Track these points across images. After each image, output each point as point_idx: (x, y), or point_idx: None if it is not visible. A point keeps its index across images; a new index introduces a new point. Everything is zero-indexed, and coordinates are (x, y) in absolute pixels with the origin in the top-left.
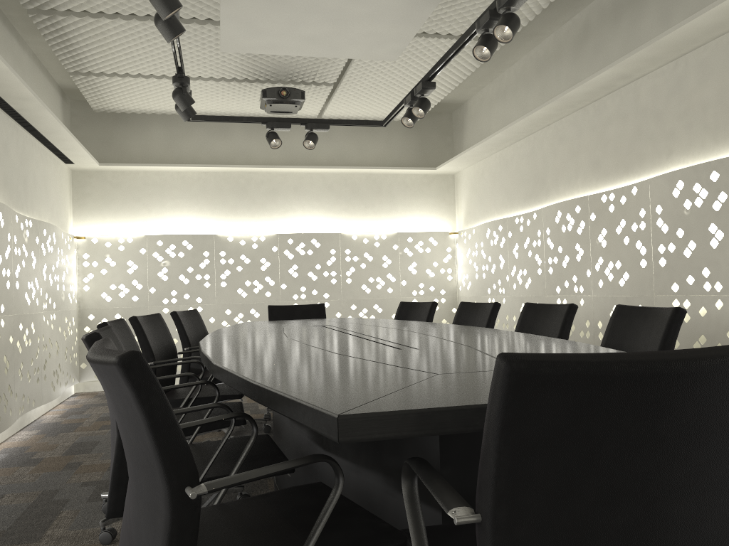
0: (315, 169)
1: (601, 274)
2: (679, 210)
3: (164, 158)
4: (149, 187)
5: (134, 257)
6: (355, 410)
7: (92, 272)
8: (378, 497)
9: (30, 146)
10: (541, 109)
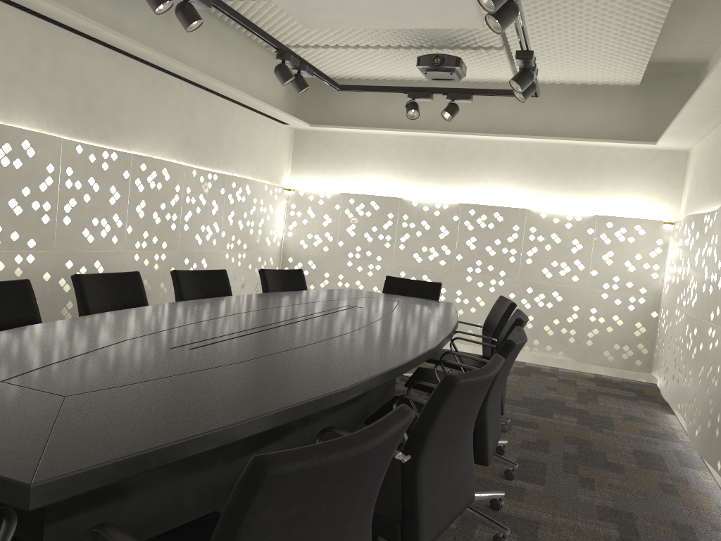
0: (508, 138)
1: None
2: None
3: (369, 121)
4: (353, 148)
5: (329, 211)
6: None
7: (296, 221)
8: None
9: (230, 111)
10: (708, 79)
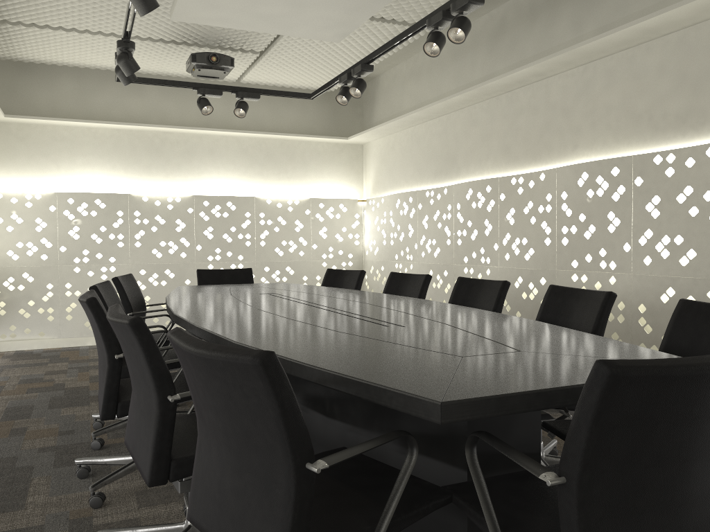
0: (231, 133)
1: (508, 248)
2: (582, 198)
3: (74, 113)
4: (58, 142)
5: (42, 214)
6: (448, 397)
7: None
8: (394, 458)
9: None
10: (460, 95)
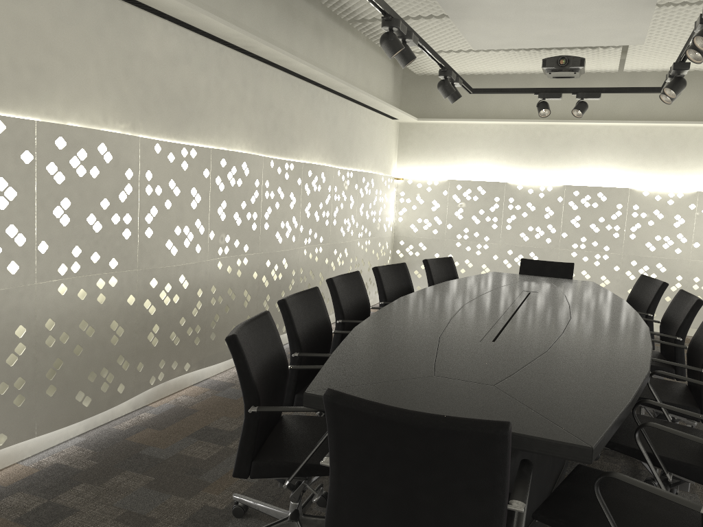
0: (610, 123)
1: None
2: None
3: (471, 112)
4: (457, 137)
5: (437, 197)
6: (318, 391)
7: (405, 207)
8: None
9: (358, 114)
10: None
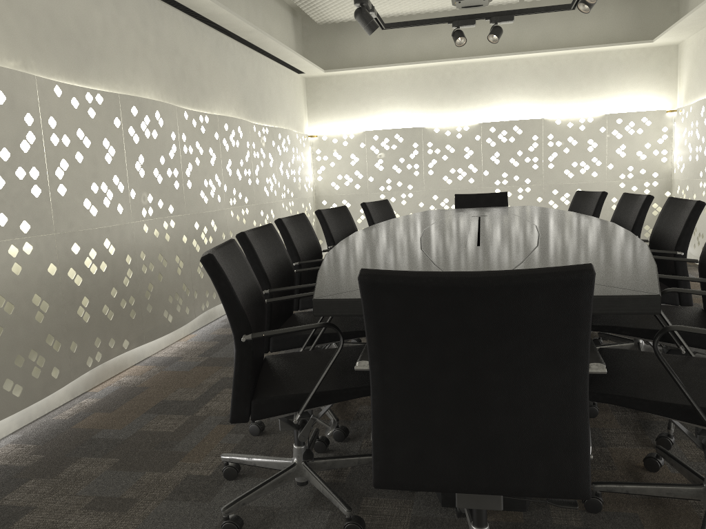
0: (517, 56)
1: None
2: None
3: (378, 60)
4: (367, 87)
5: (355, 150)
6: (328, 296)
7: (324, 165)
8: None
9: (265, 66)
10: None
